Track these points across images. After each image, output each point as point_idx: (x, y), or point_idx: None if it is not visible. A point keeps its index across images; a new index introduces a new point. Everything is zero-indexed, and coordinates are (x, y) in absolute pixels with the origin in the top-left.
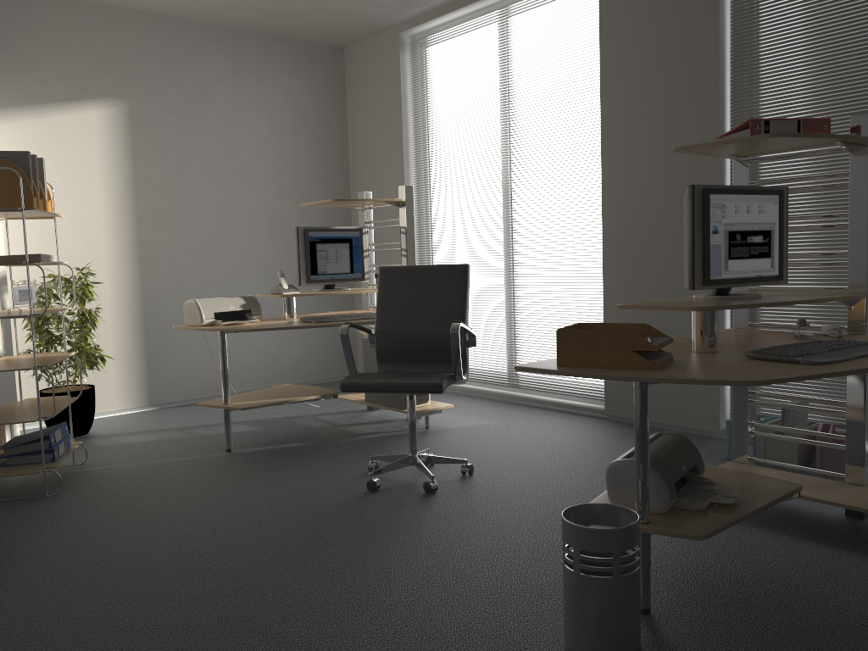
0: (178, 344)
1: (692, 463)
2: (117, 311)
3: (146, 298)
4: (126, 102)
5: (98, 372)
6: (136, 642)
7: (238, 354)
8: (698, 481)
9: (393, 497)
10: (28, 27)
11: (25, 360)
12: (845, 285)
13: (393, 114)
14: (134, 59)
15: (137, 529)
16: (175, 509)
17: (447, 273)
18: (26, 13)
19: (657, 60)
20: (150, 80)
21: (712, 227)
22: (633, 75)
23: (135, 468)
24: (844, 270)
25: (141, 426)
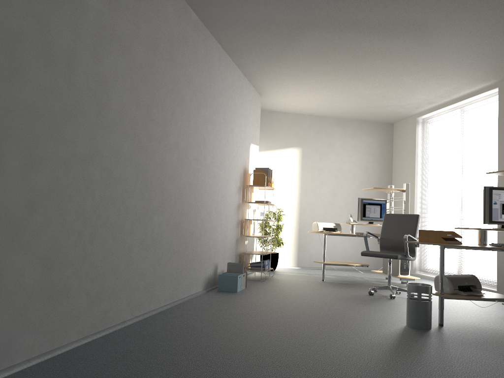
0: (311, 243)
1: (473, 284)
2: (289, 227)
3: (300, 223)
4: (301, 148)
5: (280, 250)
6: (284, 304)
7: (335, 251)
8: (475, 291)
9: (376, 297)
10: (271, 123)
11: (259, 235)
12: None
13: (412, 152)
14: (305, 132)
15: (287, 290)
16: (300, 288)
17: (410, 217)
18: (271, 118)
19: None
20: (311, 140)
21: (493, 201)
22: None
23: (289, 279)
24: None
25: (293, 271)
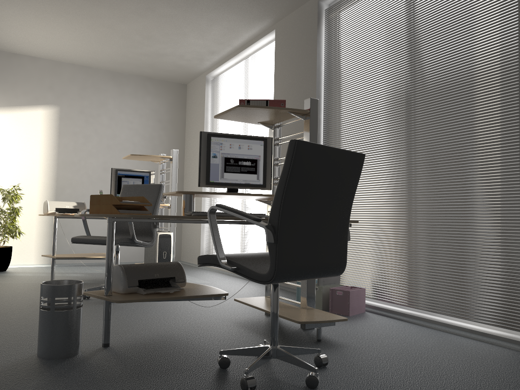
0: (72, 232)
1: (170, 275)
2: (40, 212)
3: None
4: (59, 107)
5: (25, 243)
6: None
7: None
8: (174, 286)
9: (88, 302)
10: (12, 70)
11: None
12: (366, 205)
13: (201, 117)
14: (65, 86)
15: None
16: None
17: (151, 188)
18: (12, 63)
19: (294, 83)
20: (73, 97)
21: (212, 154)
22: (285, 91)
23: None
24: (365, 196)
25: (34, 271)
